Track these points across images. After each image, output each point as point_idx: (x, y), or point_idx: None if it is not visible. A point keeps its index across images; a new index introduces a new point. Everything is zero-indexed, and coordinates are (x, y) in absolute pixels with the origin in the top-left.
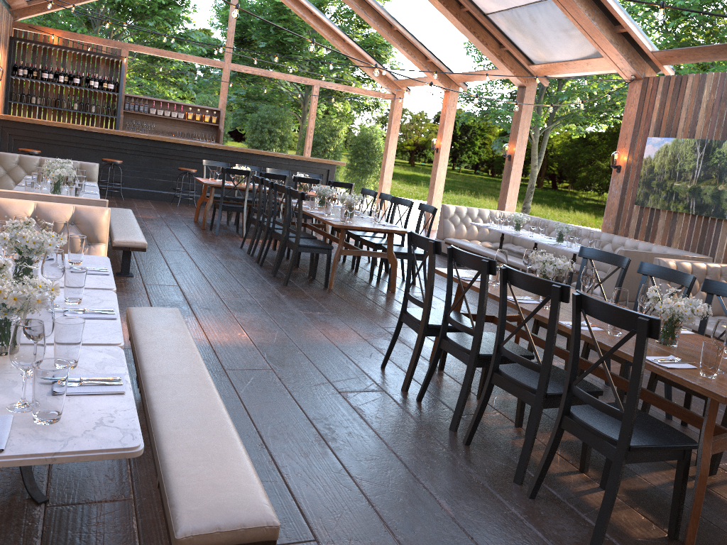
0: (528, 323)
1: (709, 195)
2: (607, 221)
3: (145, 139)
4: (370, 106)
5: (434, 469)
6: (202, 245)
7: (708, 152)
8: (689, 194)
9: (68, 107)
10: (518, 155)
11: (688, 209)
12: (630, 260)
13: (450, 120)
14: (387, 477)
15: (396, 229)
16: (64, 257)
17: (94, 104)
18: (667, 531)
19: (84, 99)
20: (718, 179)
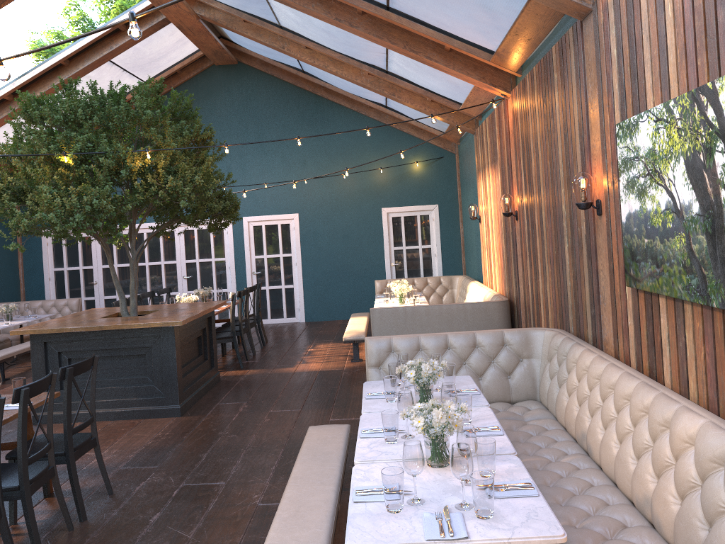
0: None
1: None
2: None
3: None
4: None
5: (117, 541)
6: None
7: None
8: None
9: None
10: None
11: None
12: None
13: None
14: (164, 536)
15: None
16: (410, 526)
17: None
18: (41, 499)
19: None
20: None
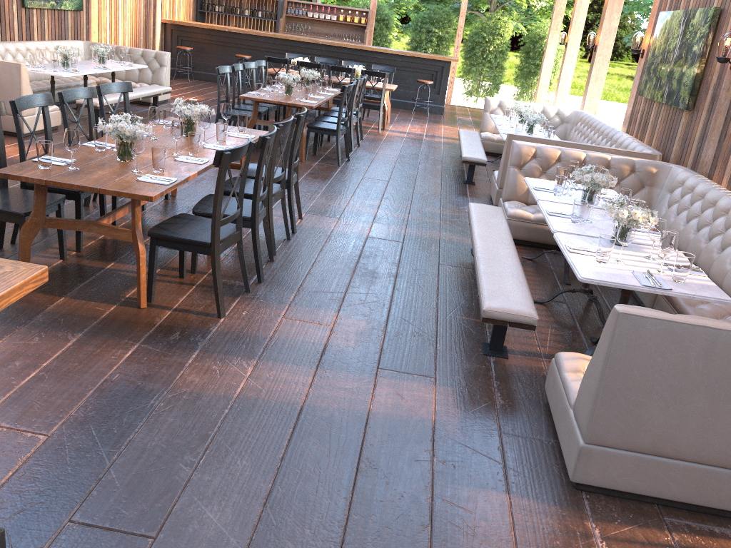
0: (375, 195)
1: (676, 79)
2: (626, 116)
3: (274, 38)
4: (542, 1)
5: None
6: (222, 120)
7: (686, 25)
8: (666, 79)
9: (241, 13)
10: (604, 45)
11: (662, 98)
12: (300, 117)
13: (581, 10)
14: None
15: (299, 103)
16: None
17: (260, 10)
18: None
19: (257, 6)
20: (685, 59)
